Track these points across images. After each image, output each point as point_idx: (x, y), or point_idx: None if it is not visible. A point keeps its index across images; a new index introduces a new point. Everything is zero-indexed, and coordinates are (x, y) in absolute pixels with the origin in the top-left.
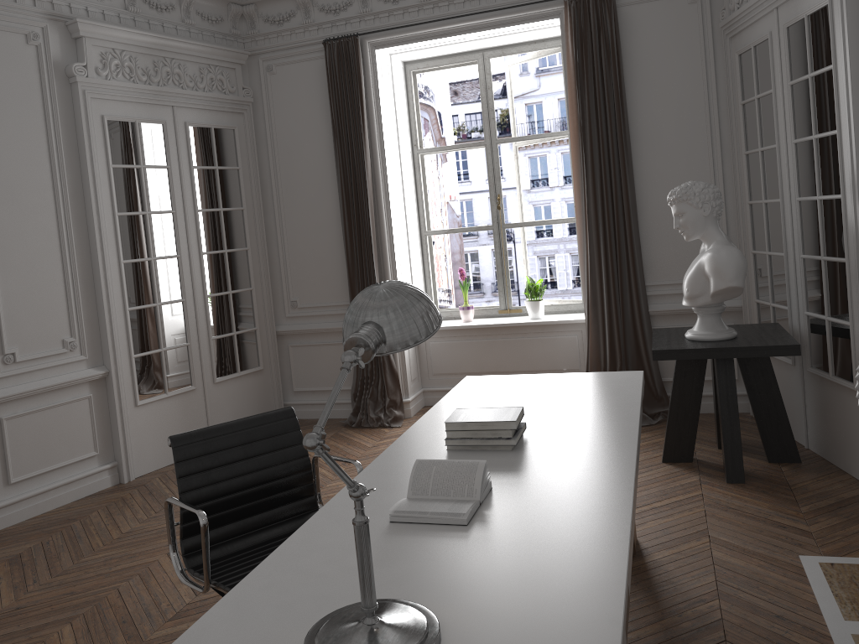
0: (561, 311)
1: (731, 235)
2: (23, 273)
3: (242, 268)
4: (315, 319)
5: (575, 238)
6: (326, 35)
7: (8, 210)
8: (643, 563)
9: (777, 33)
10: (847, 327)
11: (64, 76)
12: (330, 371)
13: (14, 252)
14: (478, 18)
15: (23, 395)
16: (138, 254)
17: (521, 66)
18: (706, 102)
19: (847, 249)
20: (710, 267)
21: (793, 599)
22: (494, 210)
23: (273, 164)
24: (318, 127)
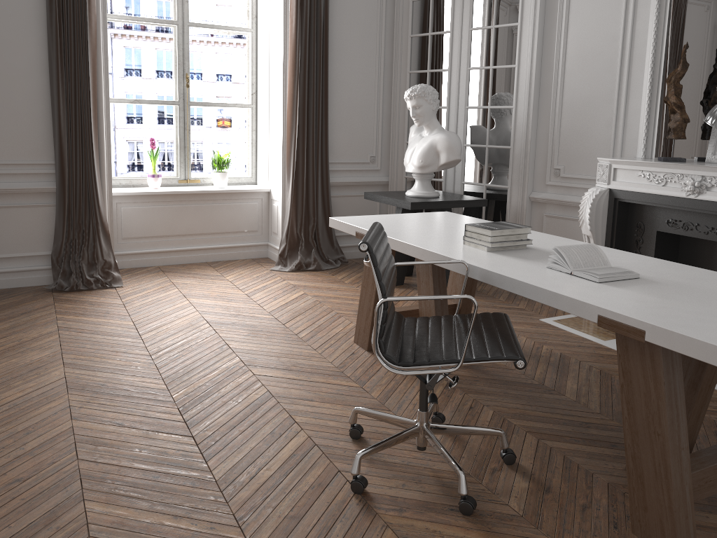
0: (233, 183)
1: (383, 130)
2: None
3: None
4: (3, 179)
5: (163, 127)
6: None
7: None
8: None
9: None
10: (504, 189)
11: None
12: (20, 236)
13: None
14: None
15: None
16: None
17: None
18: (378, 30)
19: (513, 140)
20: (444, 146)
21: (571, 337)
22: (181, 88)
23: None
24: None
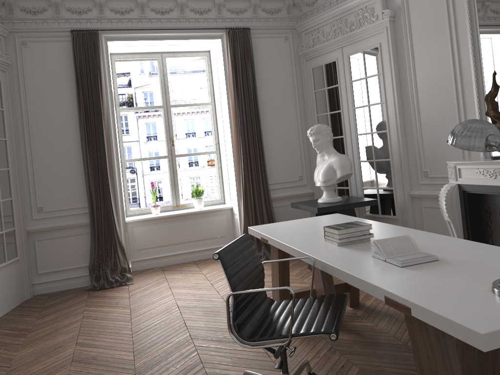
0: (209, 204)
1: (306, 157)
2: None
3: (6, 183)
4: (58, 219)
5: None
6: (72, 27)
7: None
8: (368, 307)
9: (342, 58)
10: (391, 190)
11: None
12: (70, 255)
13: None
14: (176, 32)
15: None
16: None
17: (140, 70)
18: (293, 91)
19: (391, 154)
20: (338, 165)
21: None
22: (169, 146)
23: (25, 110)
24: (63, 86)
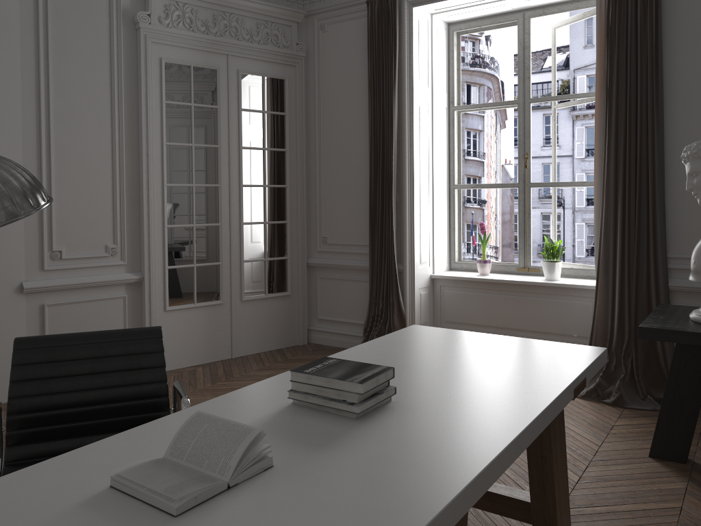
0: (581, 276)
1: None
2: (77, 185)
3: (280, 203)
4: (341, 256)
5: None
6: None
7: (69, 131)
8: None
9: None
10: None
11: (131, 23)
12: (349, 305)
13: (71, 167)
14: None
15: (64, 287)
16: (181, 180)
17: (586, 39)
18: None
19: None
20: None
21: None
22: (521, 169)
23: (318, 113)
24: (357, 80)
